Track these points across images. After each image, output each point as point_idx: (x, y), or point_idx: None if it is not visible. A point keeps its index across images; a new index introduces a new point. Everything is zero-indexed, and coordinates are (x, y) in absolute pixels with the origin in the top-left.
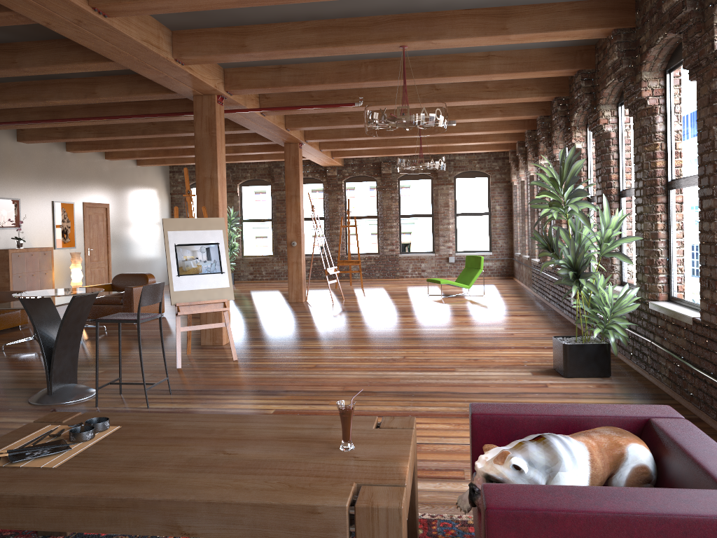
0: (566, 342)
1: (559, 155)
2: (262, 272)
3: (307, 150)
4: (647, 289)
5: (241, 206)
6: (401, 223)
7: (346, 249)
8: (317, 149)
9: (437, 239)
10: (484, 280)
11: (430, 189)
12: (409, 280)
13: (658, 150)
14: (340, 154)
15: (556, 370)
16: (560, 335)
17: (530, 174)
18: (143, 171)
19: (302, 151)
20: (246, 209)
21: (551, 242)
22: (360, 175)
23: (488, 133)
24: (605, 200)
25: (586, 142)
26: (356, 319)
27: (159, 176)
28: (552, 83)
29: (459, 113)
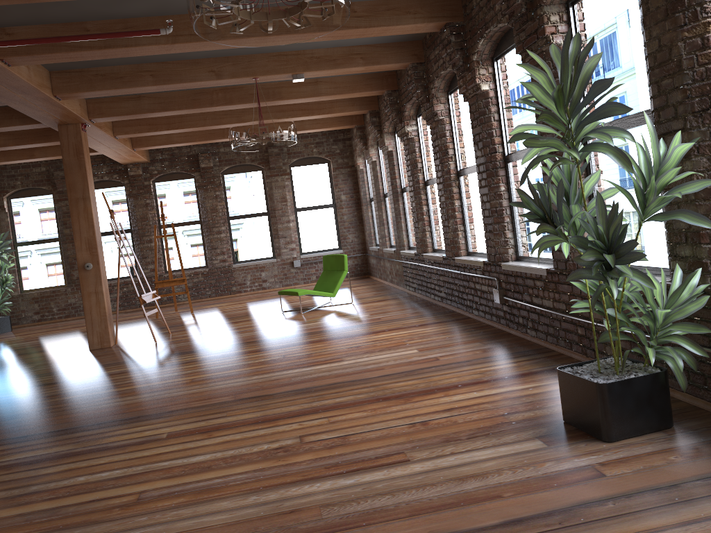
0: (592, 378)
1: (550, 52)
2: (53, 309)
3: (96, 136)
4: (709, 270)
5: (12, 225)
6: (231, 227)
7: (164, 265)
8: (110, 135)
9: (277, 242)
10: None
11: (263, 182)
12: (249, 294)
13: (710, 33)
14: (144, 144)
15: (575, 426)
16: (504, 351)
17: (388, 150)
18: None
19: (87, 136)
20: (20, 229)
21: (551, 207)
22: (173, 172)
23: (338, 98)
24: (648, 121)
25: (494, 82)
26: (195, 365)
27: None
28: (441, 3)
29: (308, 64)
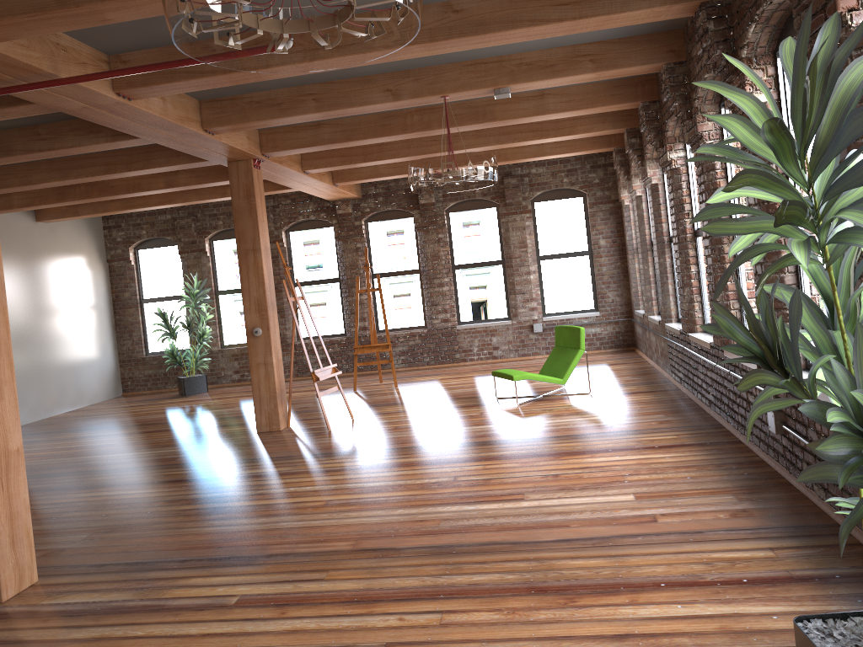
0: None
1: (780, 54)
2: None
3: (280, 172)
4: None
5: (214, 271)
6: (457, 278)
7: (376, 323)
8: (297, 170)
9: (513, 299)
10: (591, 357)
11: (497, 222)
12: (474, 365)
13: None
14: (346, 178)
15: None
16: (764, 520)
17: (652, 182)
18: (51, 229)
19: (261, 174)
20: (222, 275)
21: (775, 339)
22: (388, 209)
23: (574, 115)
24: None
25: (776, 89)
26: (345, 477)
27: (83, 235)
28: None
29: (515, 73)
